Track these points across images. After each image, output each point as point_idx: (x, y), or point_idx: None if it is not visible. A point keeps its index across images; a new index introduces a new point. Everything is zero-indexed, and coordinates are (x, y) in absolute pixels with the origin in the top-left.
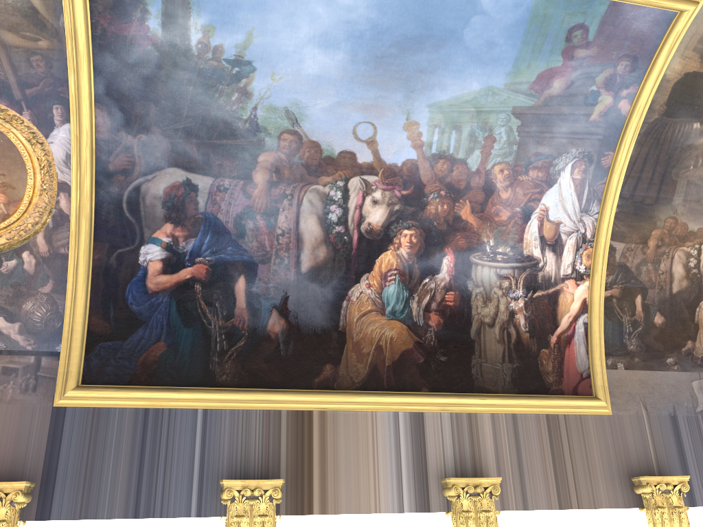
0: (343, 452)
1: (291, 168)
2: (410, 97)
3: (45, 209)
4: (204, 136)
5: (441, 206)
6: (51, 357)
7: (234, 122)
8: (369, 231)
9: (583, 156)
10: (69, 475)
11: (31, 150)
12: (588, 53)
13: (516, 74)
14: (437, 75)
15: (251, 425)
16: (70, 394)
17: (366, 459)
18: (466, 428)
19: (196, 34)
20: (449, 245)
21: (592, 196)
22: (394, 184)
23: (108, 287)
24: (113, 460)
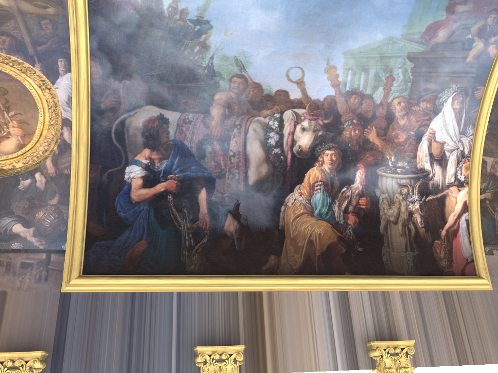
0: (288, 323)
1: (239, 104)
2: (329, 46)
3: (52, 140)
4: (173, 80)
5: (354, 132)
6: (59, 254)
7: (196, 69)
8: (300, 152)
9: (461, 90)
10: (75, 346)
11: (42, 94)
12: (466, 8)
13: (410, 26)
14: (350, 29)
15: (215, 303)
16: (74, 282)
17: (306, 328)
18: (381, 303)
19: (167, 0)
20: (360, 161)
21: (468, 121)
22: (318, 115)
23: (101, 198)
24: (109, 334)
